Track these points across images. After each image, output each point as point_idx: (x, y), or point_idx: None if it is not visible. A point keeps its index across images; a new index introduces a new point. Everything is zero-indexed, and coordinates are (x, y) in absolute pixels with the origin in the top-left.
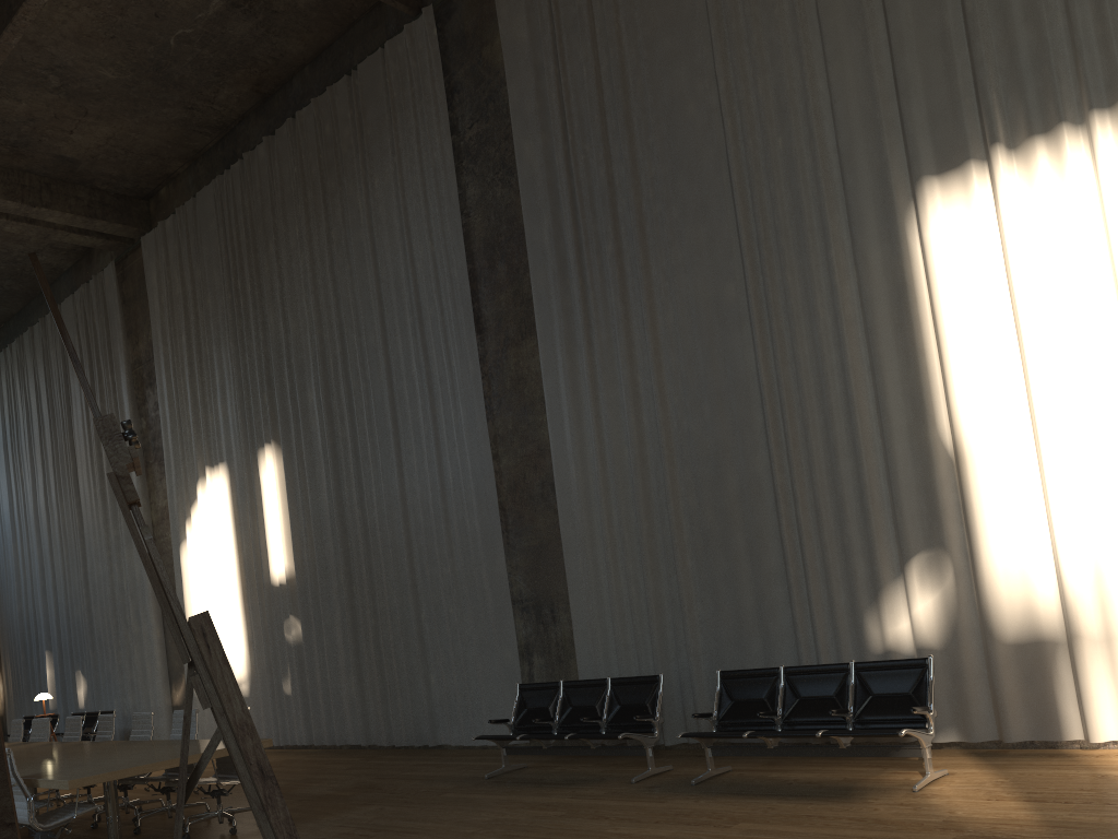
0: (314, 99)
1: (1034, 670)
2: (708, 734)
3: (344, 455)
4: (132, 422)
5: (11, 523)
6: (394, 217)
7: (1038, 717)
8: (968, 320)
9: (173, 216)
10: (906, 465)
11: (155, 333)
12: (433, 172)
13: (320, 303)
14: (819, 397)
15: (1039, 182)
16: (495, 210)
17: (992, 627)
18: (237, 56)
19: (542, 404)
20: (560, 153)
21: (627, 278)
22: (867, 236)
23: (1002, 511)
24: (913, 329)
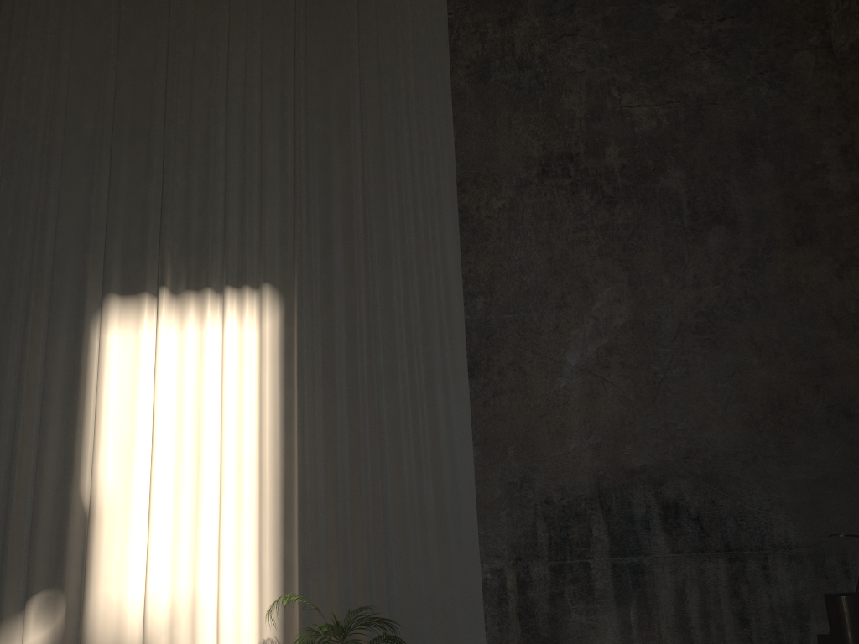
0: None
1: None
2: None
3: None
4: None
5: None
6: None
7: None
8: (121, 408)
9: None
10: (48, 514)
11: None
12: None
13: None
14: None
15: (187, 323)
16: None
17: None
18: None
19: None
20: None
21: None
22: (59, 324)
23: (115, 563)
24: (78, 404)
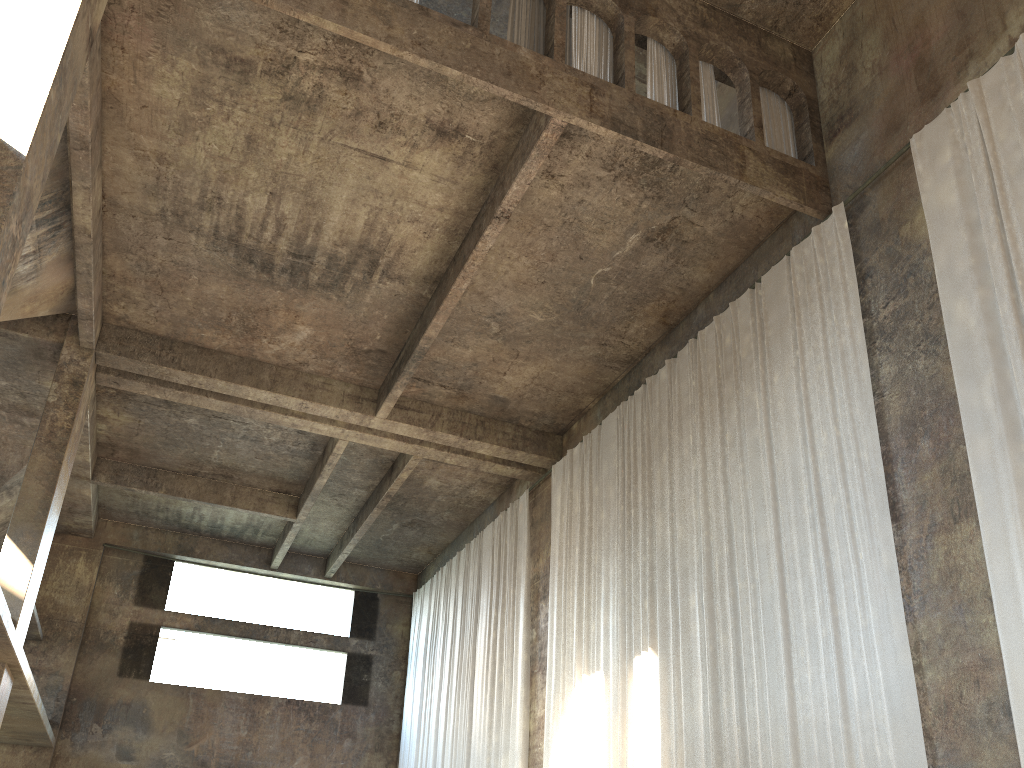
0: (716, 317)
1: None
2: None
3: (724, 663)
4: (524, 632)
5: (417, 725)
6: (794, 409)
7: None
8: None
9: (580, 444)
10: None
11: (553, 549)
12: (841, 355)
13: (709, 505)
14: None
15: None
16: (915, 383)
17: None
18: (647, 289)
19: (985, 601)
20: (1006, 302)
21: None
22: None
23: None
24: None
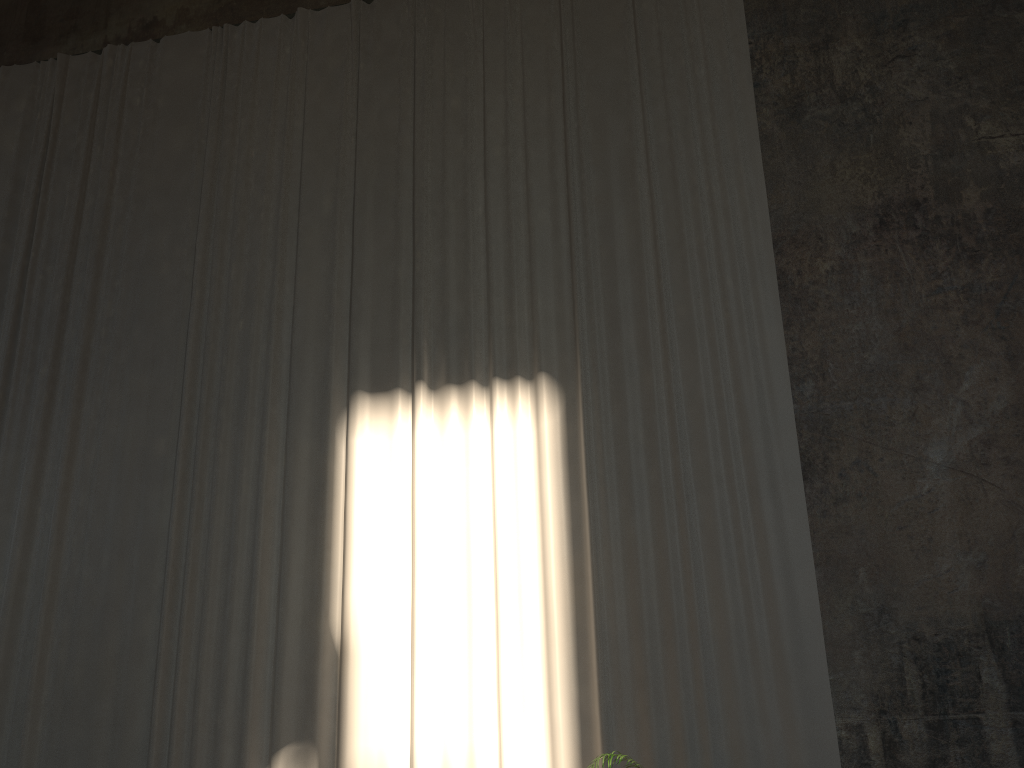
0: None
1: None
2: None
3: None
4: None
5: None
6: None
7: None
8: (374, 525)
9: None
10: (294, 652)
11: None
12: None
13: None
14: (225, 568)
15: (449, 422)
16: None
17: None
18: None
19: None
20: (17, 265)
21: (56, 405)
22: (301, 428)
23: (373, 711)
24: (325, 522)
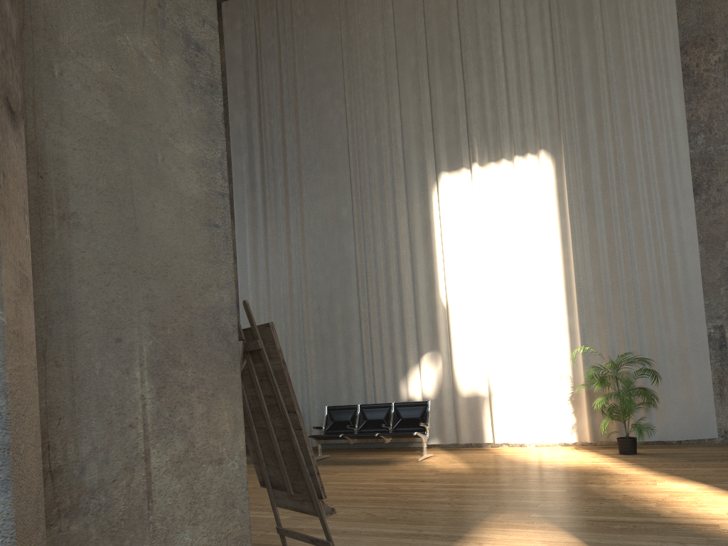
0: None
1: (474, 410)
2: (321, 435)
3: None
4: None
5: None
6: None
7: (474, 432)
8: (457, 243)
9: None
10: (424, 309)
11: None
12: None
13: None
14: (385, 271)
15: (491, 184)
16: None
17: (457, 389)
18: None
19: (234, 258)
20: (256, 122)
21: (289, 196)
22: (414, 195)
23: (465, 335)
24: (432, 244)
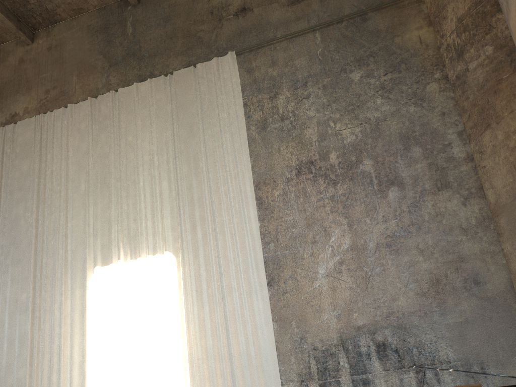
0: None
1: None
2: None
3: None
4: None
5: None
6: None
7: None
8: (105, 322)
9: None
10: (77, 378)
11: None
12: None
13: None
14: (50, 346)
15: (132, 276)
16: None
17: None
18: None
19: None
20: None
21: None
22: (76, 284)
23: None
24: (86, 323)
